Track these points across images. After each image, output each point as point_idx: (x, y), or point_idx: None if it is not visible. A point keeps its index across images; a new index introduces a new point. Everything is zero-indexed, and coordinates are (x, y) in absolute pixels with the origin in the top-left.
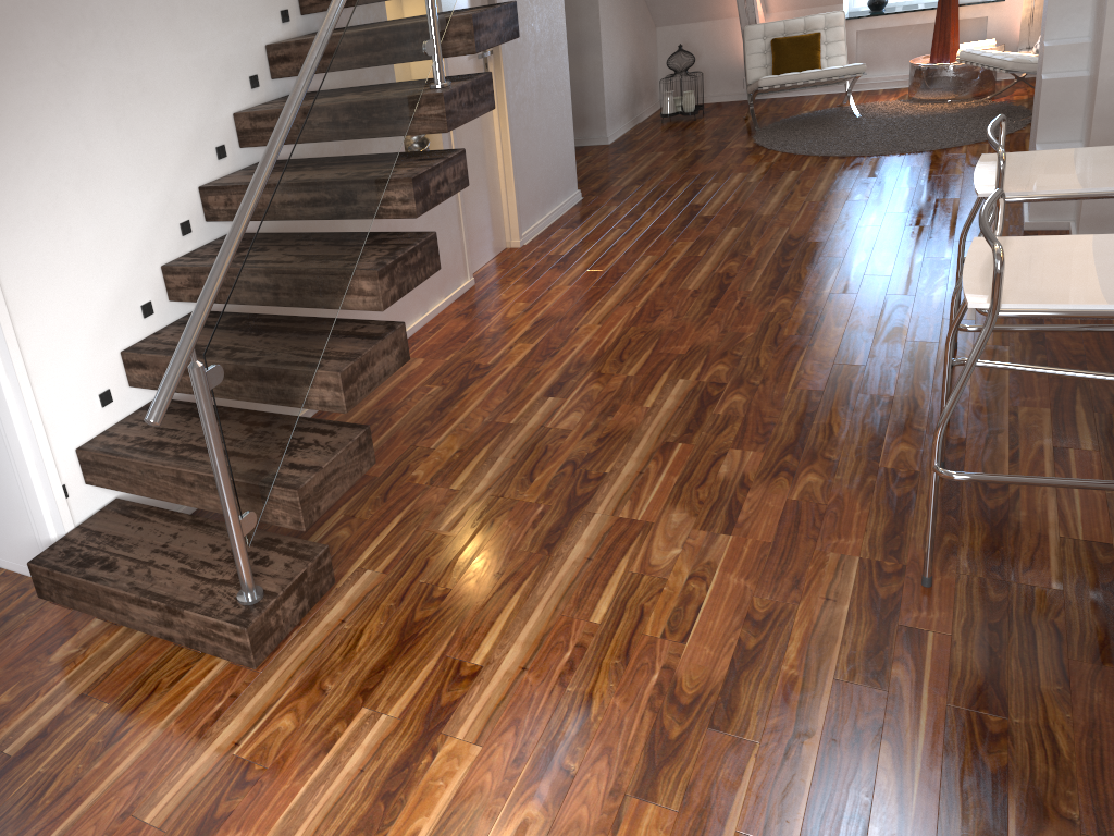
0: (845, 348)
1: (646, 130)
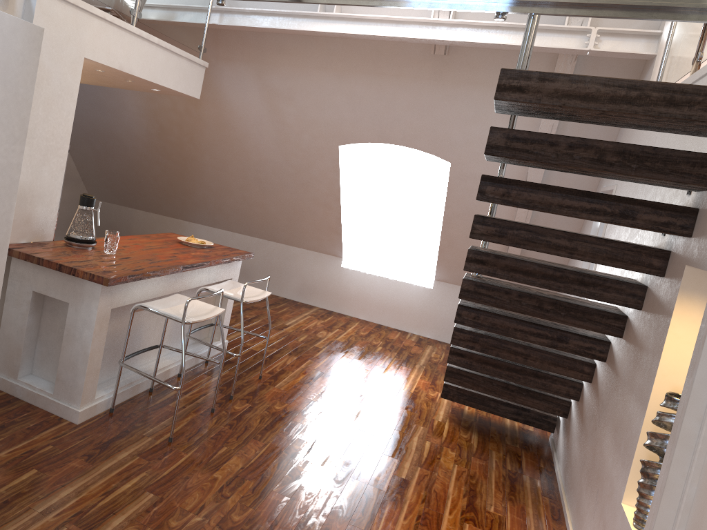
0: (224, 458)
1: None
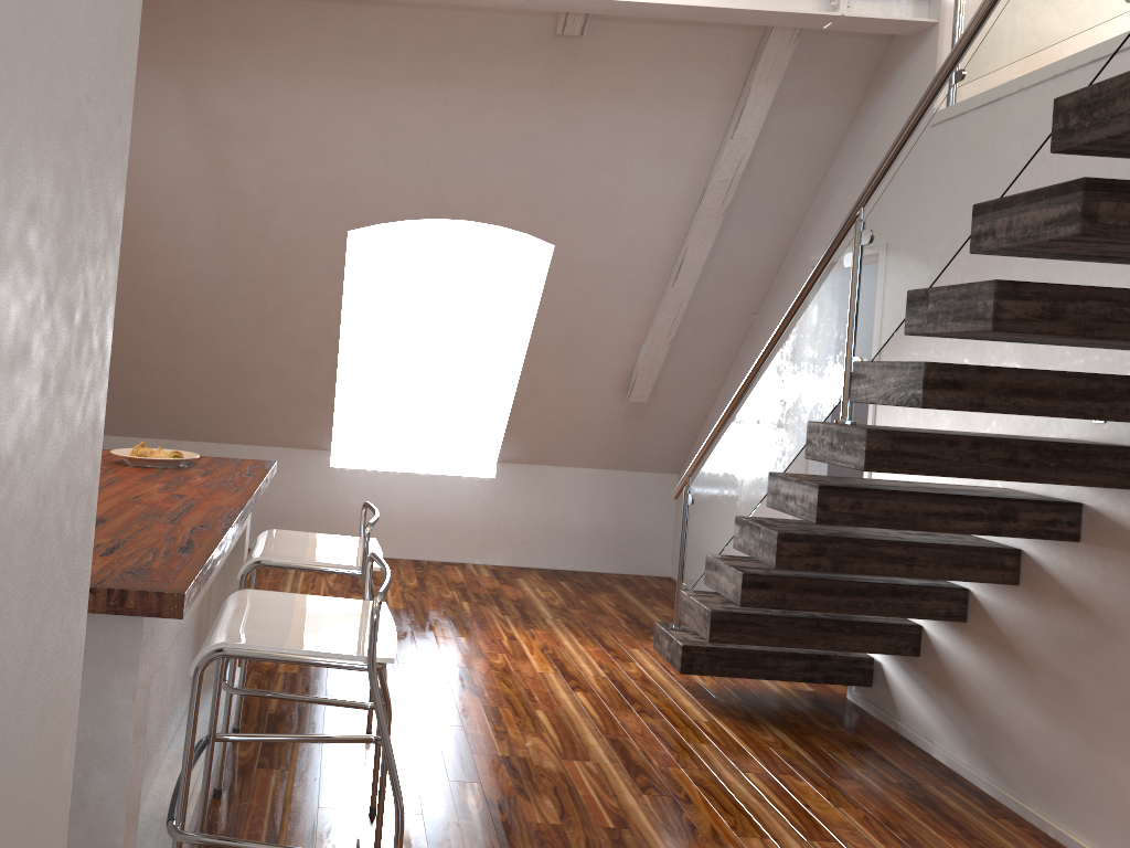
0: None
1: None
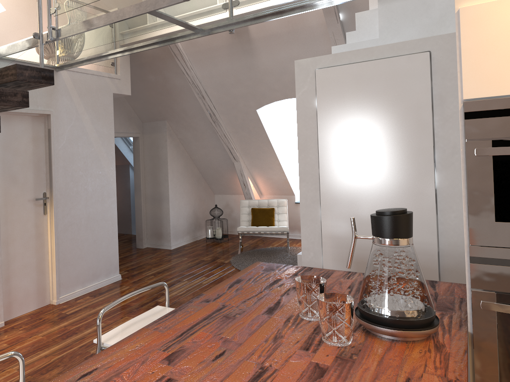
0: None
1: (195, 244)
